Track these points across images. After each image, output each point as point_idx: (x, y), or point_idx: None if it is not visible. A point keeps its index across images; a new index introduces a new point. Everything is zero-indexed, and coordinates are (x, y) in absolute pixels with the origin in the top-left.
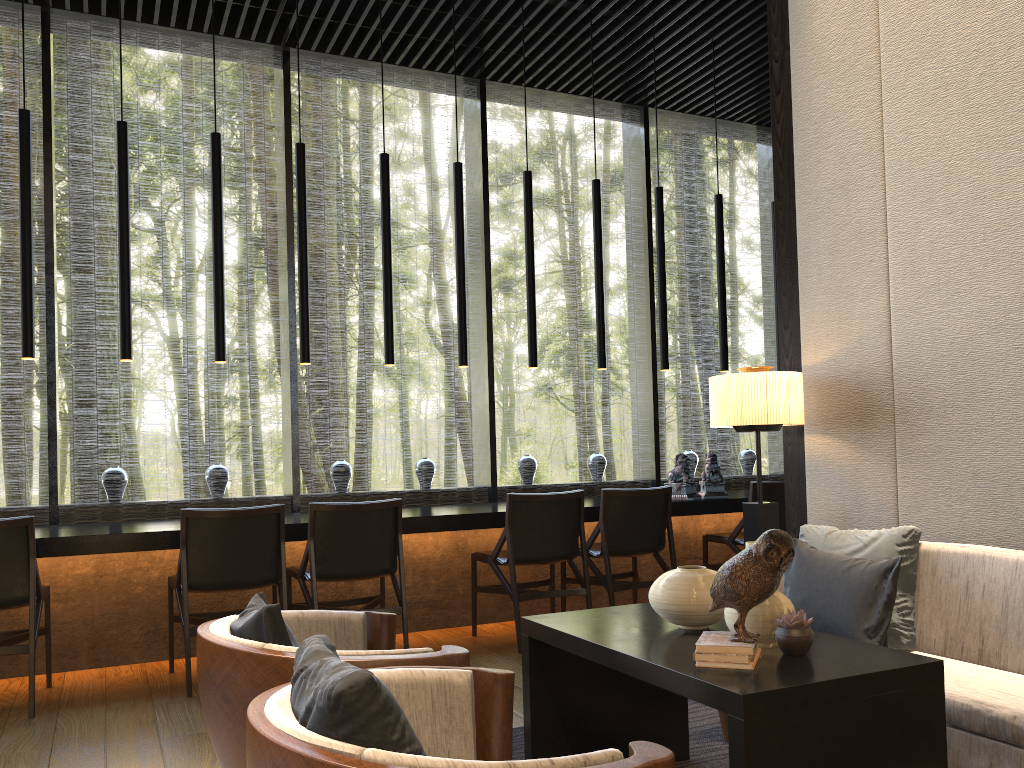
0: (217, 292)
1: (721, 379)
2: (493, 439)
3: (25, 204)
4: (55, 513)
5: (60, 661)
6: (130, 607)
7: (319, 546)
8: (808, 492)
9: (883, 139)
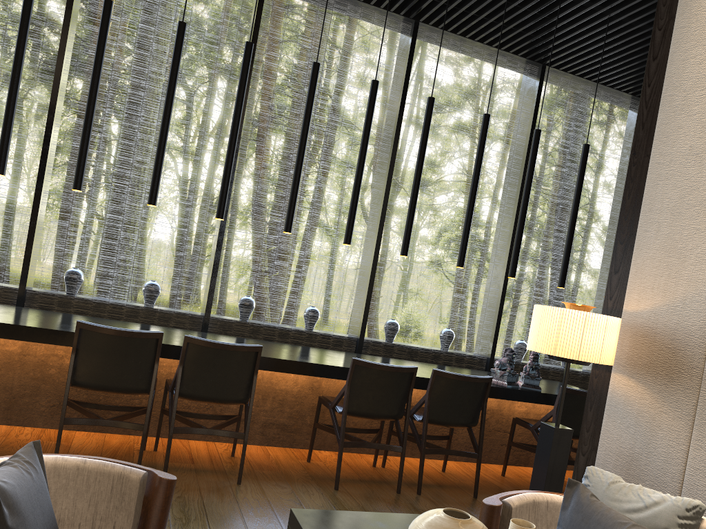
0: (159, 149)
1: (544, 309)
2: (368, 302)
3: (18, 52)
4: (22, 295)
5: None
6: (43, 383)
7: (187, 371)
8: (604, 424)
9: None
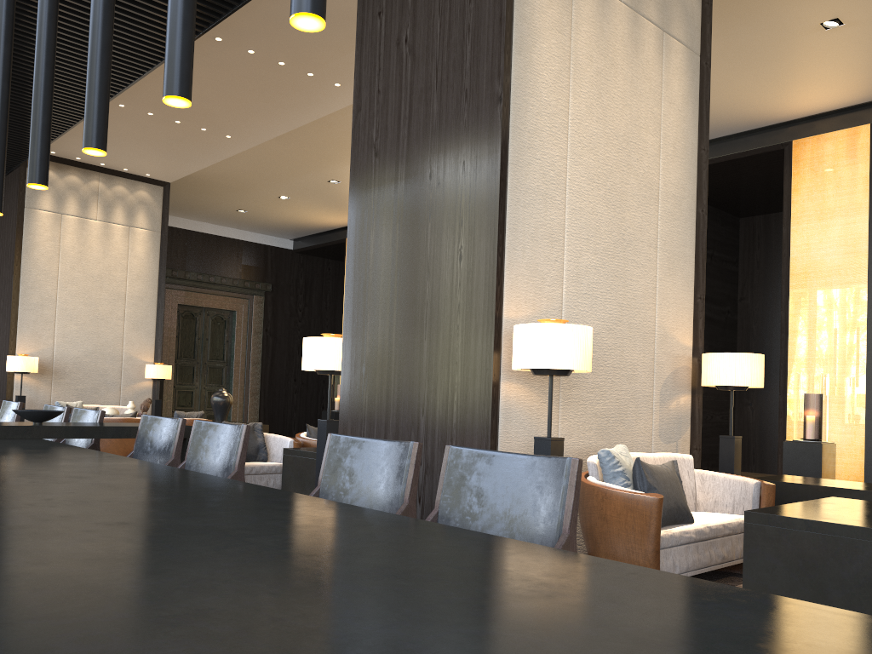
0: None
1: (28, 357)
2: None
3: None
4: None
5: None
6: None
7: None
8: (15, 392)
9: (57, 298)
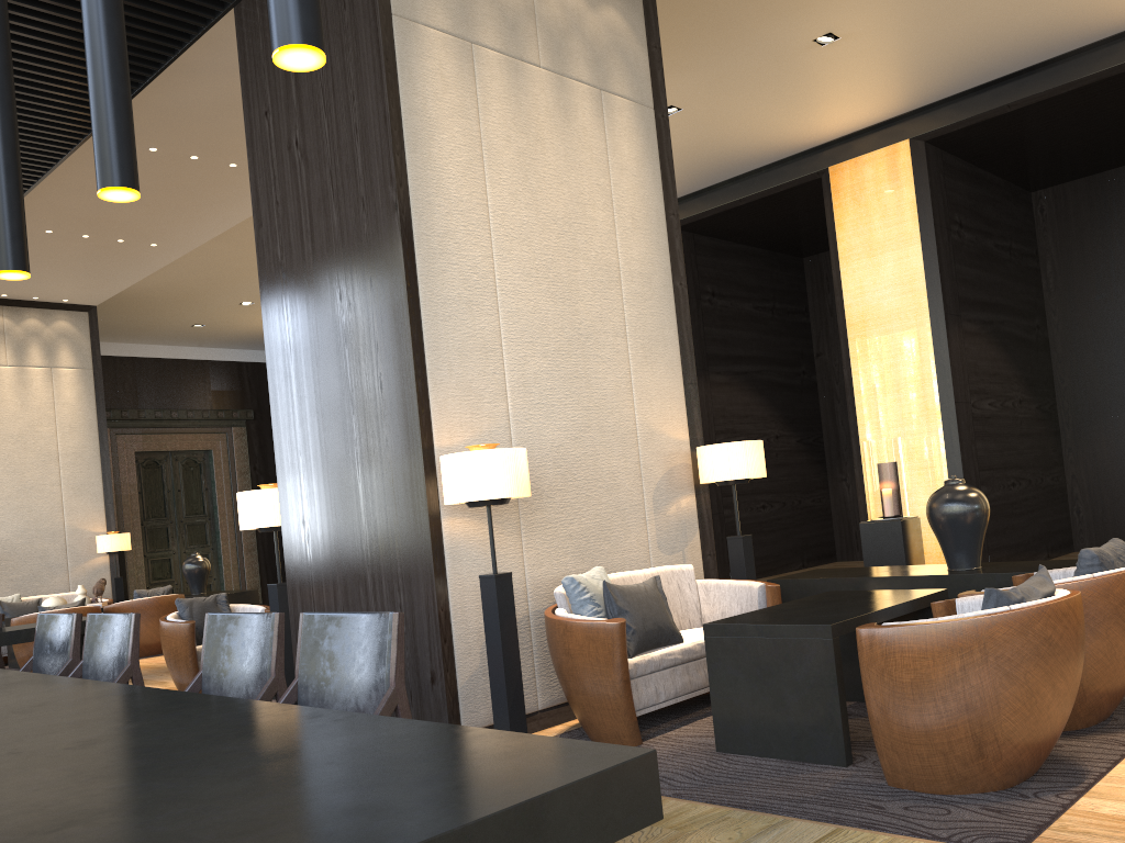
0: None
1: None
2: None
3: None
4: None
5: None
6: None
7: None
8: None
9: None
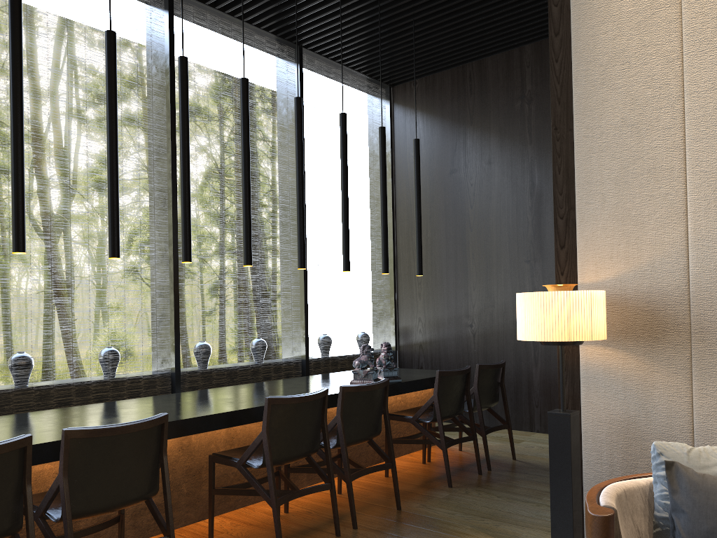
0: None
1: (546, 295)
2: (177, 328)
3: None
4: None
5: None
6: None
7: (73, 480)
8: (584, 397)
9: (683, 86)
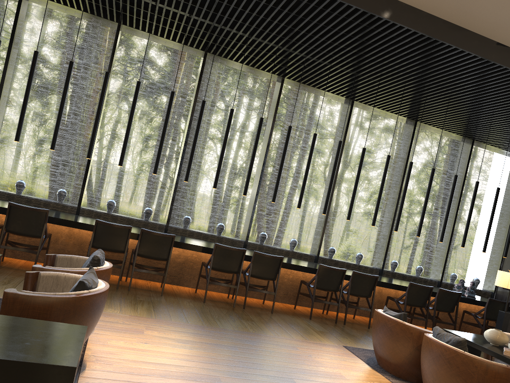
0: (329, 192)
1: (503, 272)
2: (386, 252)
3: (284, 155)
4: (246, 244)
5: (260, 296)
6: (281, 285)
7: (351, 284)
8: None
9: None
